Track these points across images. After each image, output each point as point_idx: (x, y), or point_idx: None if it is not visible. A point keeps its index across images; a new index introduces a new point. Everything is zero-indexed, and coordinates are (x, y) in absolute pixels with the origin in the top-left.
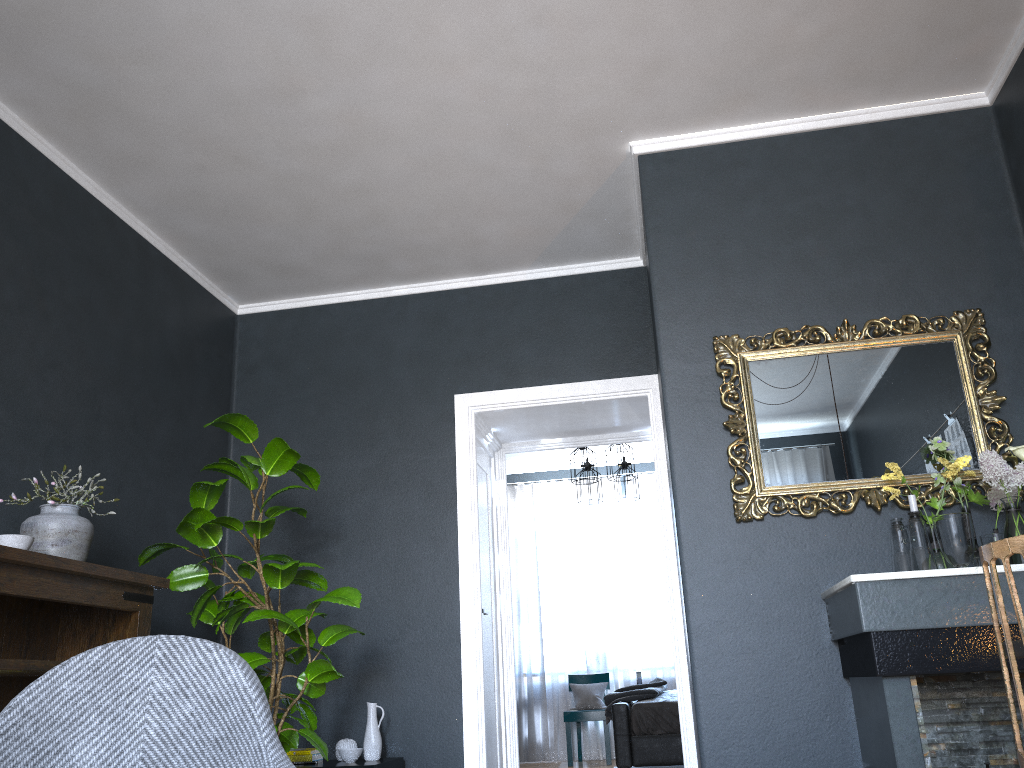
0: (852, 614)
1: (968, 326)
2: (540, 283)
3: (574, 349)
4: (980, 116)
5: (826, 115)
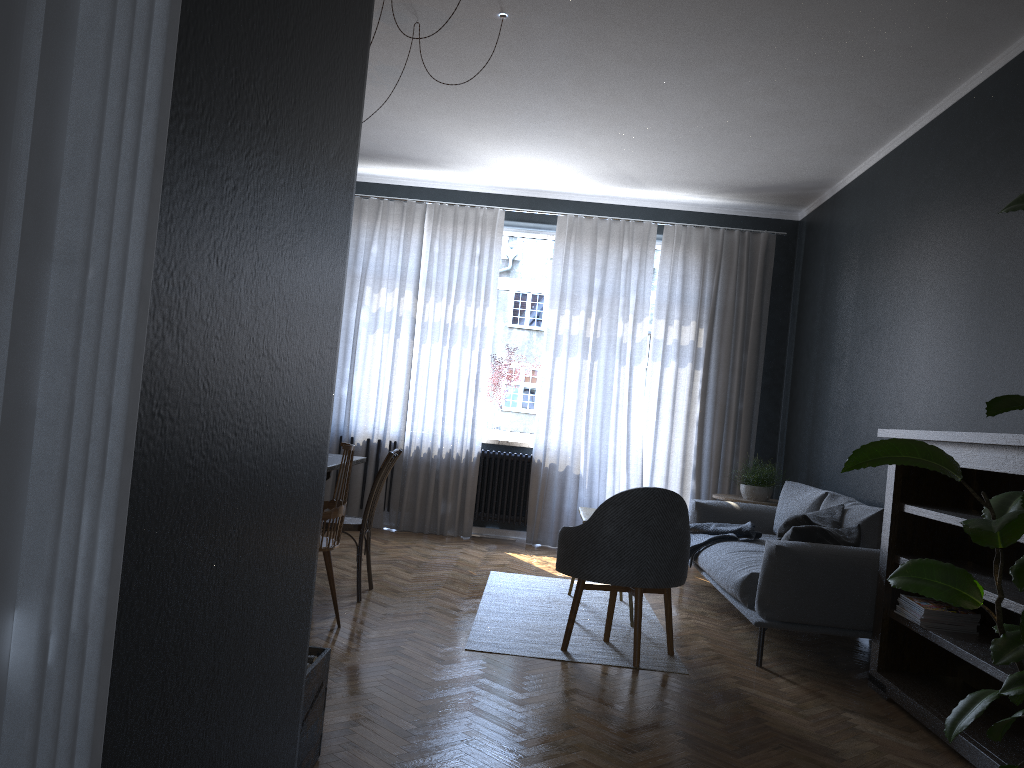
0: None
1: None
2: None
3: None
4: None
5: None
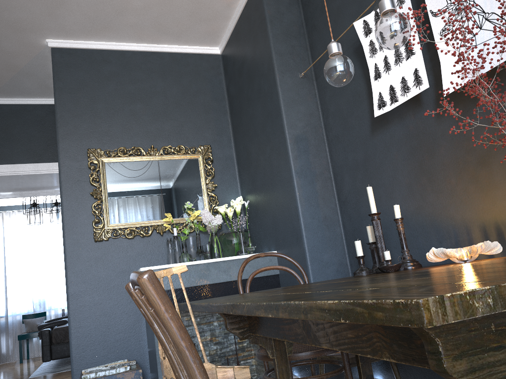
0: None
1: (205, 152)
2: None
3: (17, 145)
4: (216, 58)
5: (150, 45)
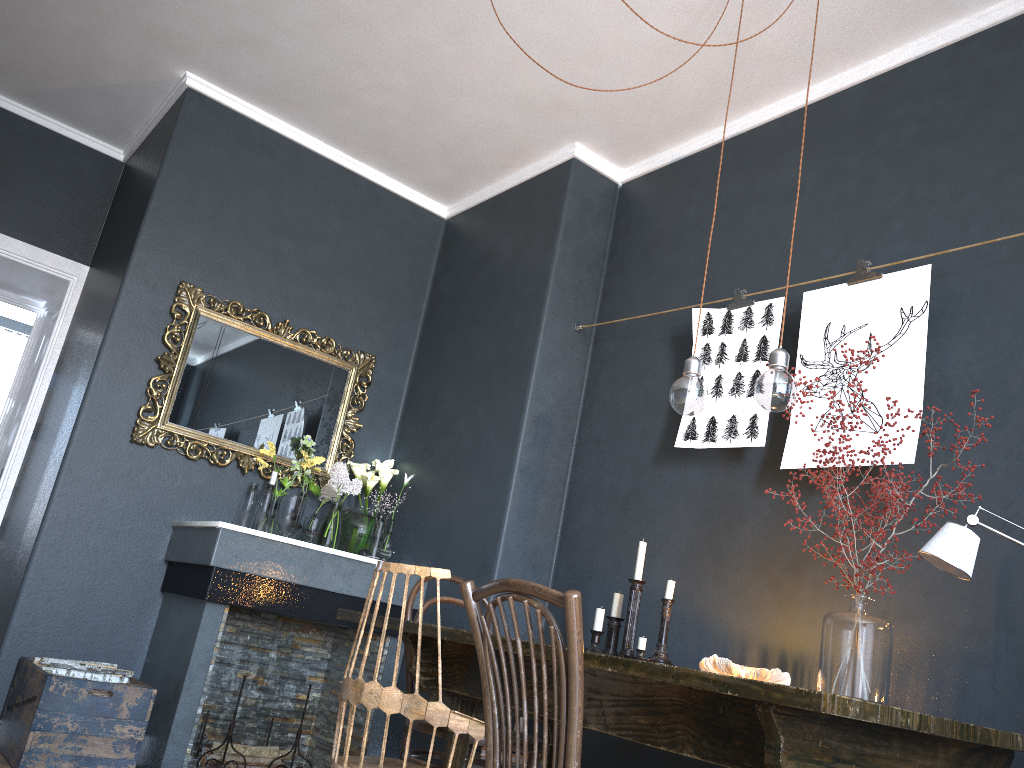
0: (204, 549)
1: (363, 365)
2: (7, 115)
3: (14, 200)
4: (437, 222)
5: (346, 156)
